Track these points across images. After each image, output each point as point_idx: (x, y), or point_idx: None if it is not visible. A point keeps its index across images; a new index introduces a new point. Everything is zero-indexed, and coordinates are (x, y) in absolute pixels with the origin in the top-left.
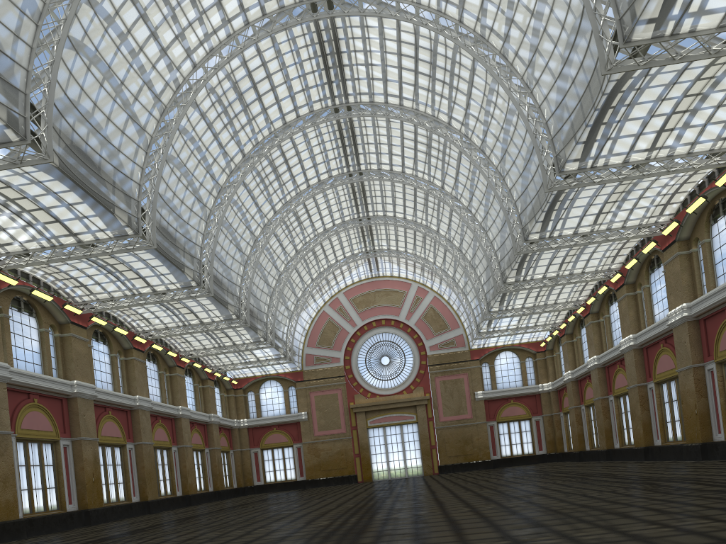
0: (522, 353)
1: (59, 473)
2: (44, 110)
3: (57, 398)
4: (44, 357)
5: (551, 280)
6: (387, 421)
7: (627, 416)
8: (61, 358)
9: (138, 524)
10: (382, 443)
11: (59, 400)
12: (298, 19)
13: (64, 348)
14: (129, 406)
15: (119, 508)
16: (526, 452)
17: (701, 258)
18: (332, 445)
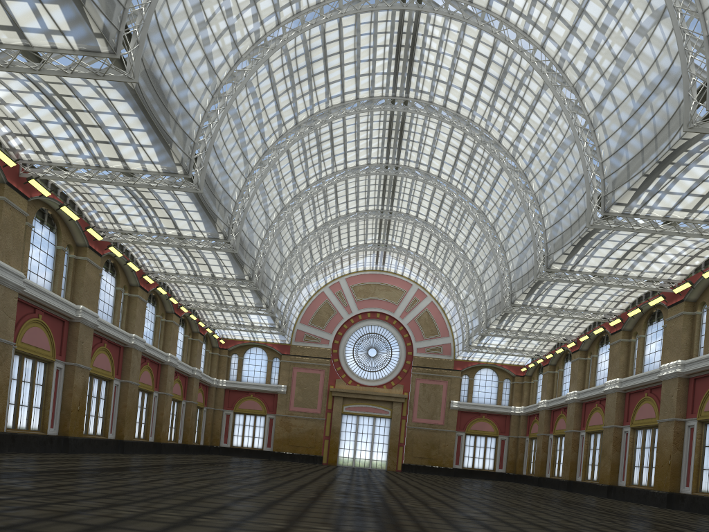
0: (502, 374)
1: (47, 394)
2: (136, 29)
3: (59, 319)
4: (56, 275)
5: (554, 311)
6: (362, 411)
7: (594, 453)
8: (71, 280)
9: (123, 462)
10: (353, 430)
11: (62, 322)
12: (387, 4)
13: (76, 270)
14: (124, 343)
15: (96, 441)
16: (486, 468)
17: (703, 321)
18: (305, 423)
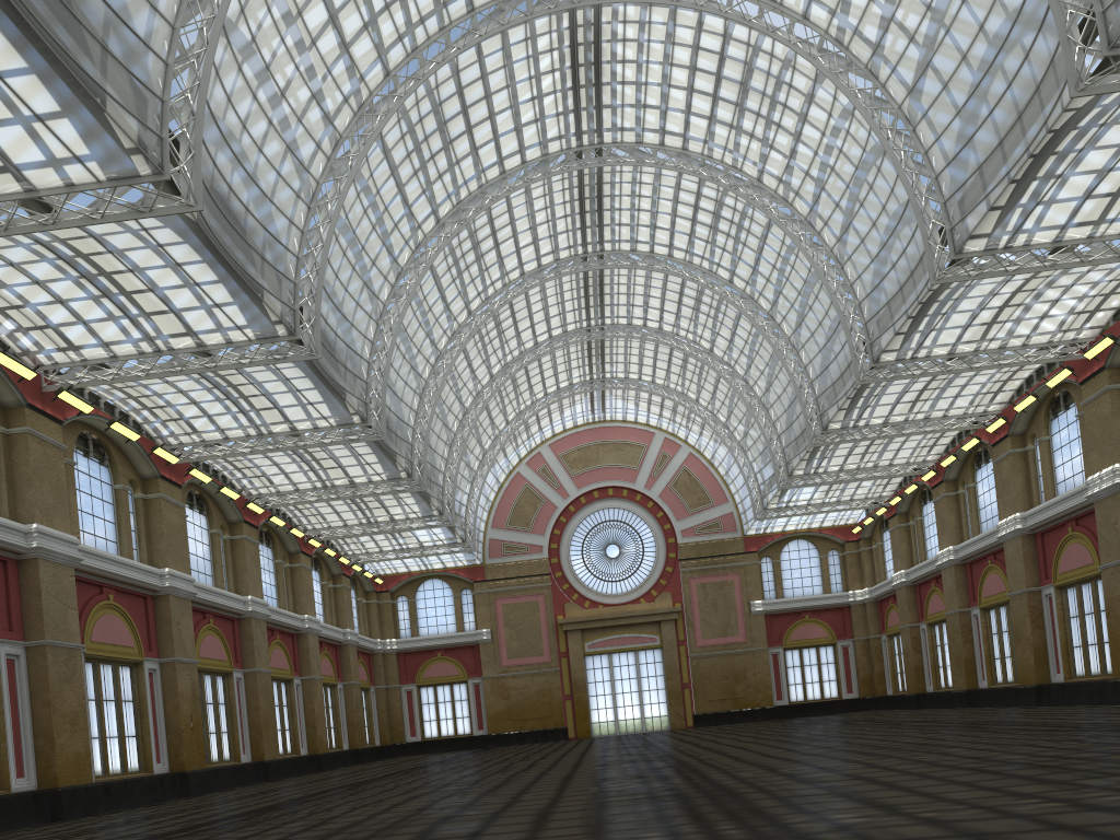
0: (823, 543)
1: (142, 713)
2: (185, 129)
3: (139, 595)
4: (121, 530)
5: (894, 427)
6: (615, 645)
7: (1001, 639)
8: (144, 533)
9: (278, 793)
10: (607, 678)
11: (142, 599)
12: (547, 6)
13: (149, 516)
14: (237, 613)
15: (225, 771)
16: (827, 696)
17: None
18: (530, 680)
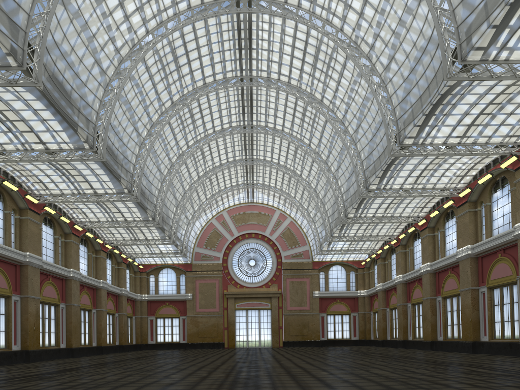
0: (348, 268)
1: (9, 321)
2: (37, 47)
3: (12, 264)
4: (6, 232)
5: (378, 218)
6: (249, 306)
7: (419, 318)
8: (18, 235)
9: (69, 364)
10: (244, 321)
11: (14, 266)
12: (226, 10)
13: (21, 227)
14: (65, 276)
15: (51, 351)
16: (344, 337)
17: (483, 215)
18: (208, 319)
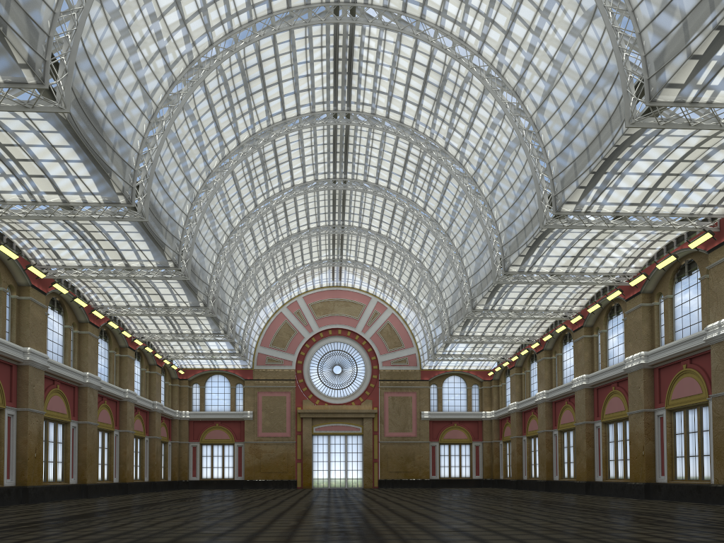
0: (469, 380)
1: None
2: (63, 57)
3: (7, 363)
4: None
5: (516, 313)
6: (333, 430)
7: (569, 451)
8: (16, 322)
9: (88, 507)
10: (325, 451)
11: (9, 366)
12: (320, 19)
13: (20, 311)
14: (78, 383)
15: (57, 488)
16: (463, 476)
17: (661, 311)
18: (275, 447)
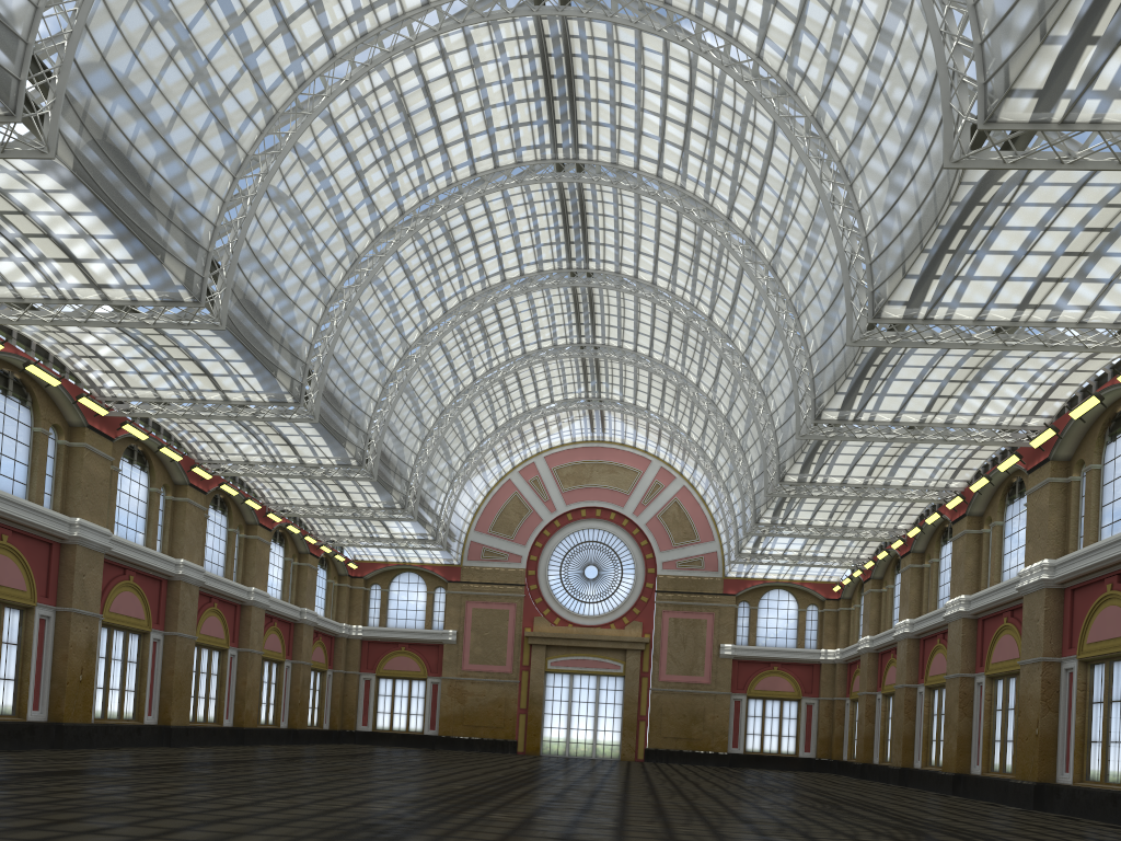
0: (803, 597)
1: (25, 658)
2: (56, 76)
3: (43, 540)
4: (33, 473)
5: (854, 489)
6: (578, 667)
7: (939, 721)
8: (62, 480)
9: (127, 760)
10: (565, 698)
11: (47, 544)
12: (508, 11)
13: (70, 464)
14: (165, 574)
15: (118, 729)
16: (784, 751)
17: (1084, 492)
18: (488, 688)
